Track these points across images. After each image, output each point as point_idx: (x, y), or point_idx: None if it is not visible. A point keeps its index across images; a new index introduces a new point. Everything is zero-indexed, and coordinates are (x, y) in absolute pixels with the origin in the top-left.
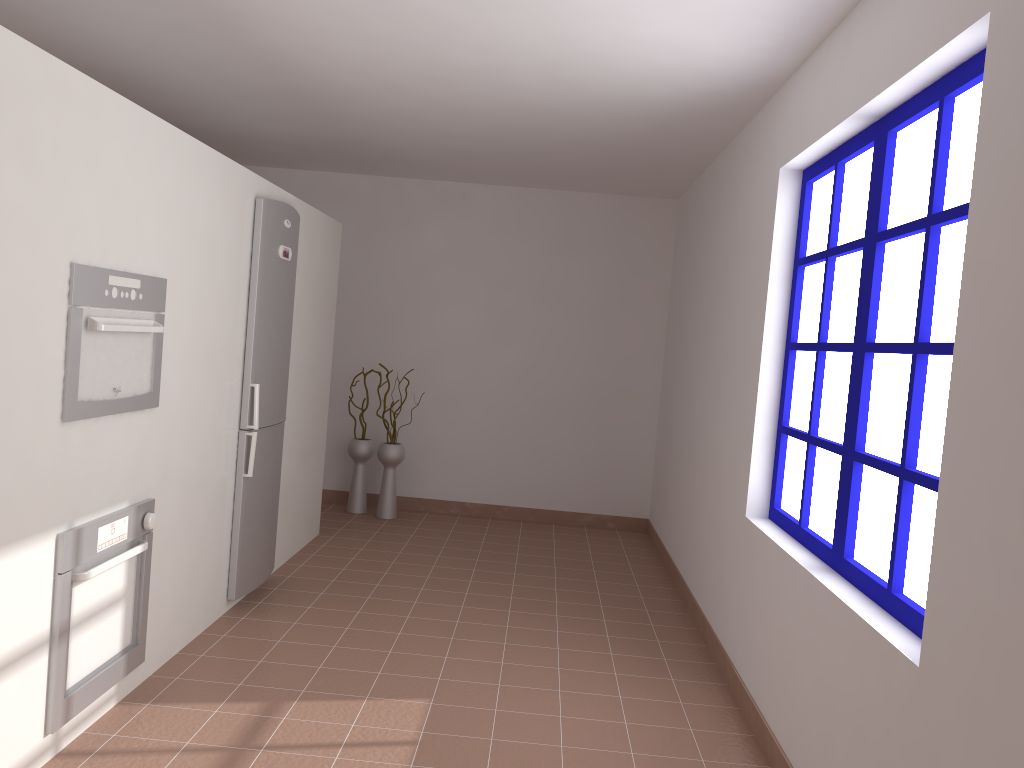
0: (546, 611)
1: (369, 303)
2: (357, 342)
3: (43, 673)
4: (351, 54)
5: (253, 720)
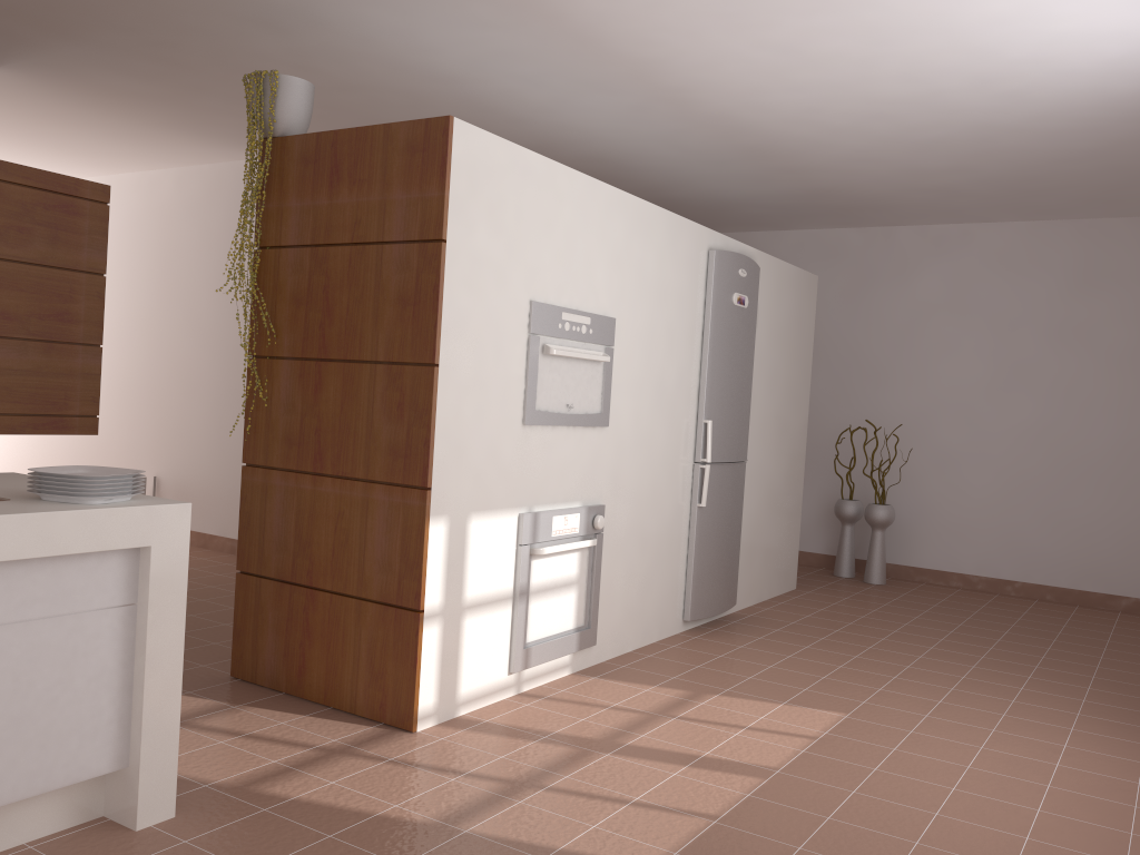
0: (1018, 672)
1: (859, 359)
2: (847, 400)
3: (507, 622)
4: (787, 105)
5: (675, 700)
